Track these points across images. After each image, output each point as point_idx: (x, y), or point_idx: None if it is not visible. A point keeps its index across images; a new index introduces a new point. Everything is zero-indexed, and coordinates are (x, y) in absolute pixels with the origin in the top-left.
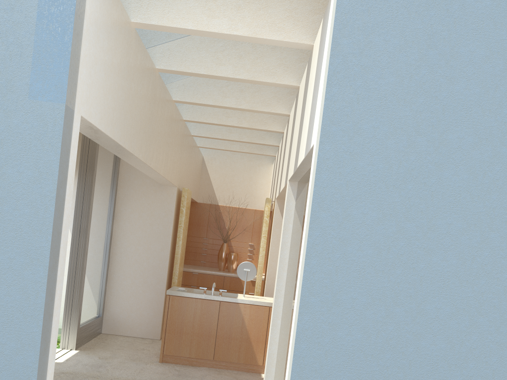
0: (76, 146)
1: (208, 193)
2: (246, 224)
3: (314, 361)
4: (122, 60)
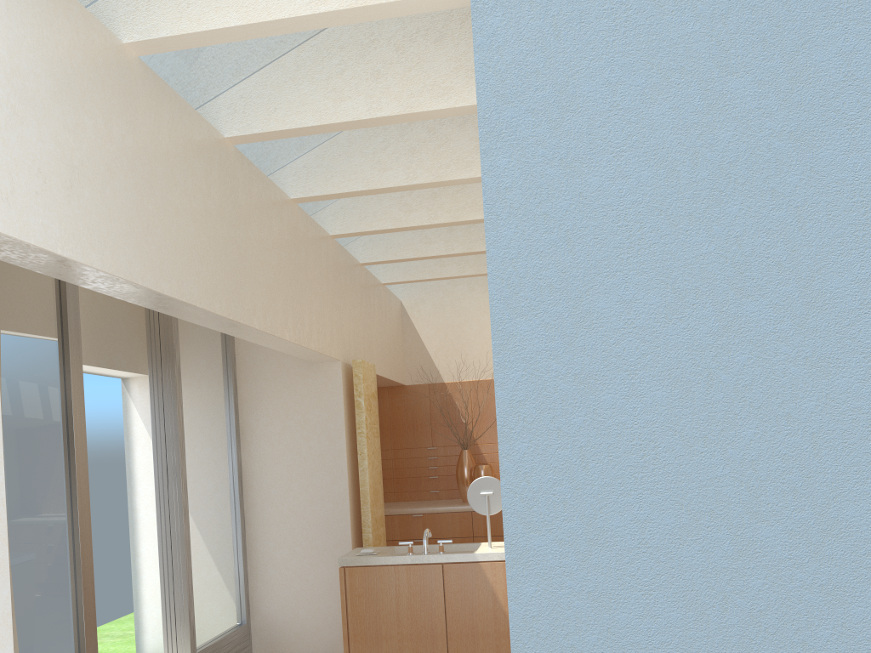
0: None
1: (422, 365)
2: None
3: None
4: (110, 118)
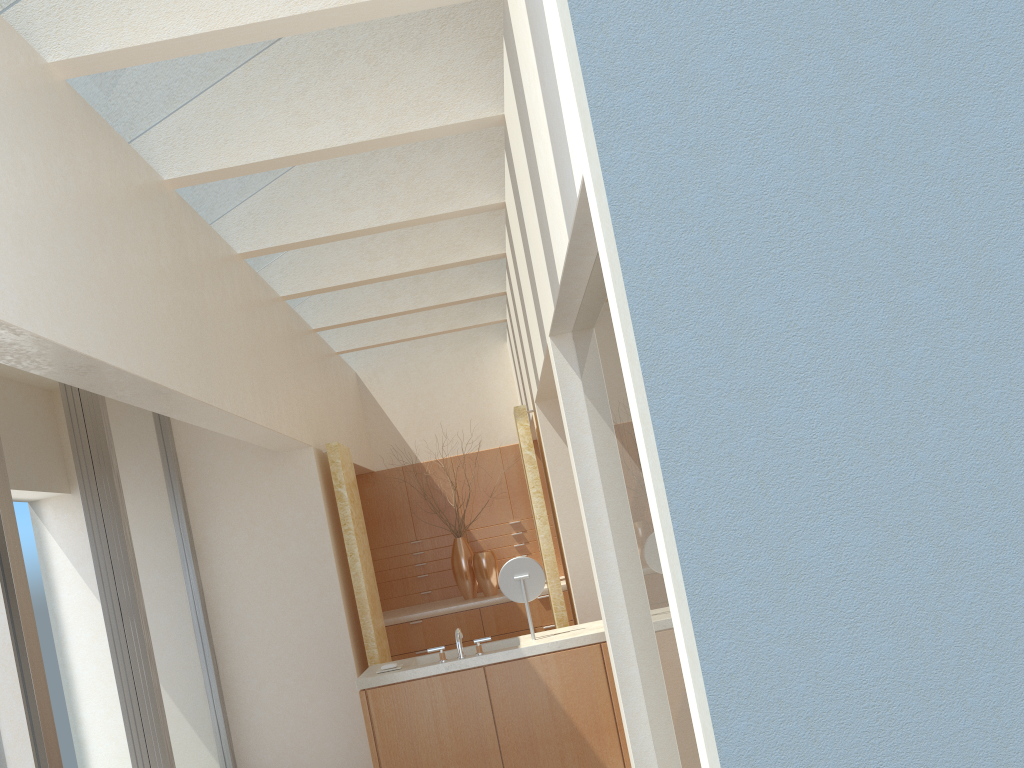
0: None
1: (392, 446)
2: (492, 485)
3: (785, 758)
4: (48, 156)
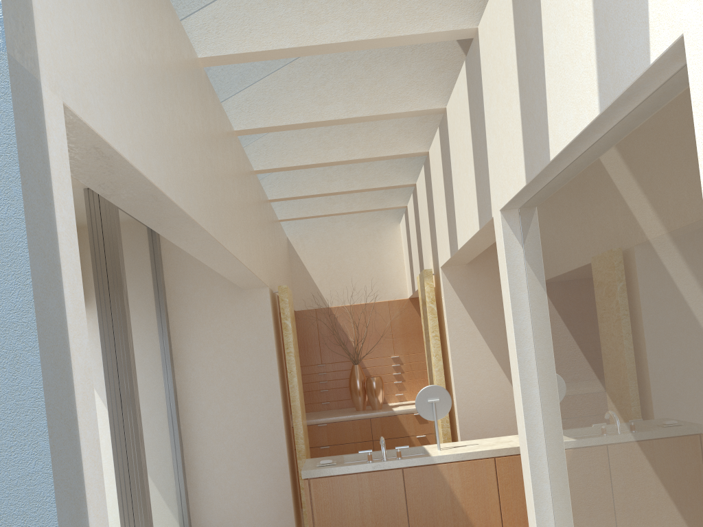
0: (67, 183)
1: (309, 293)
2: (380, 328)
3: None
4: (133, 6)
